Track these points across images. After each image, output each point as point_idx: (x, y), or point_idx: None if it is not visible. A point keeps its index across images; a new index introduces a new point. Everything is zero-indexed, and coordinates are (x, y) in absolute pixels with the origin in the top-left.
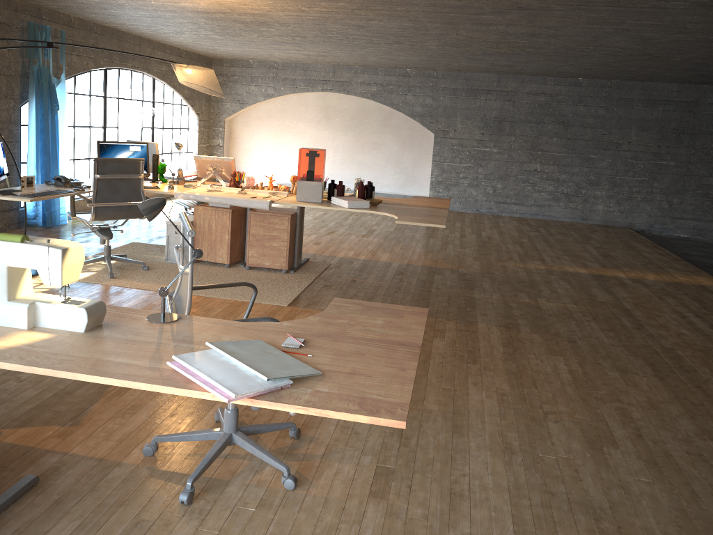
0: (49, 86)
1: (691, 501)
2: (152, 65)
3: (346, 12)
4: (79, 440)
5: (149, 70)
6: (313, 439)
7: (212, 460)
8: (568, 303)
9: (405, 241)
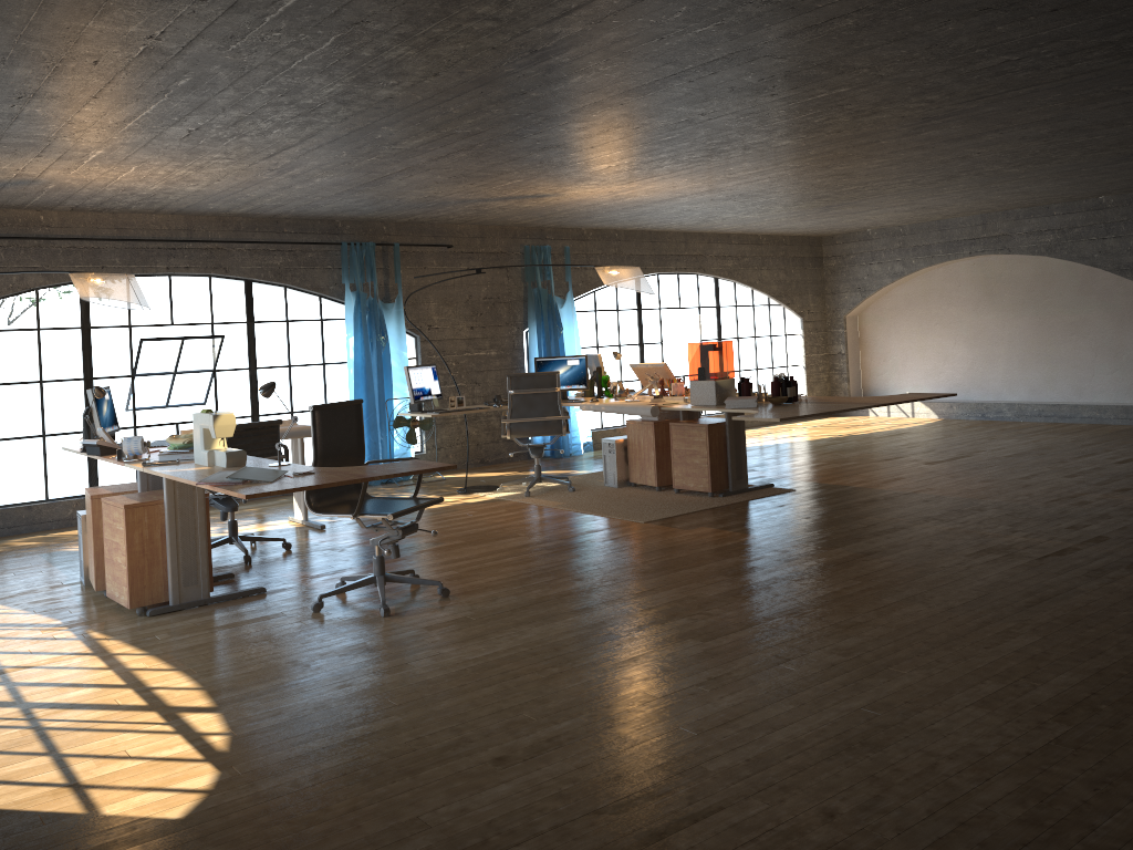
0: (551, 306)
1: (671, 676)
2: (709, 262)
3: (779, 168)
4: (317, 580)
5: (704, 269)
6: (454, 599)
7: (348, 589)
8: (1058, 539)
9: (986, 468)
